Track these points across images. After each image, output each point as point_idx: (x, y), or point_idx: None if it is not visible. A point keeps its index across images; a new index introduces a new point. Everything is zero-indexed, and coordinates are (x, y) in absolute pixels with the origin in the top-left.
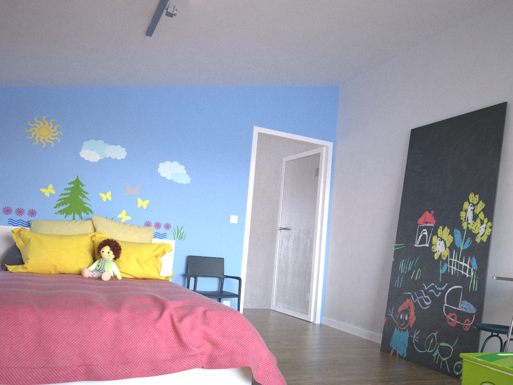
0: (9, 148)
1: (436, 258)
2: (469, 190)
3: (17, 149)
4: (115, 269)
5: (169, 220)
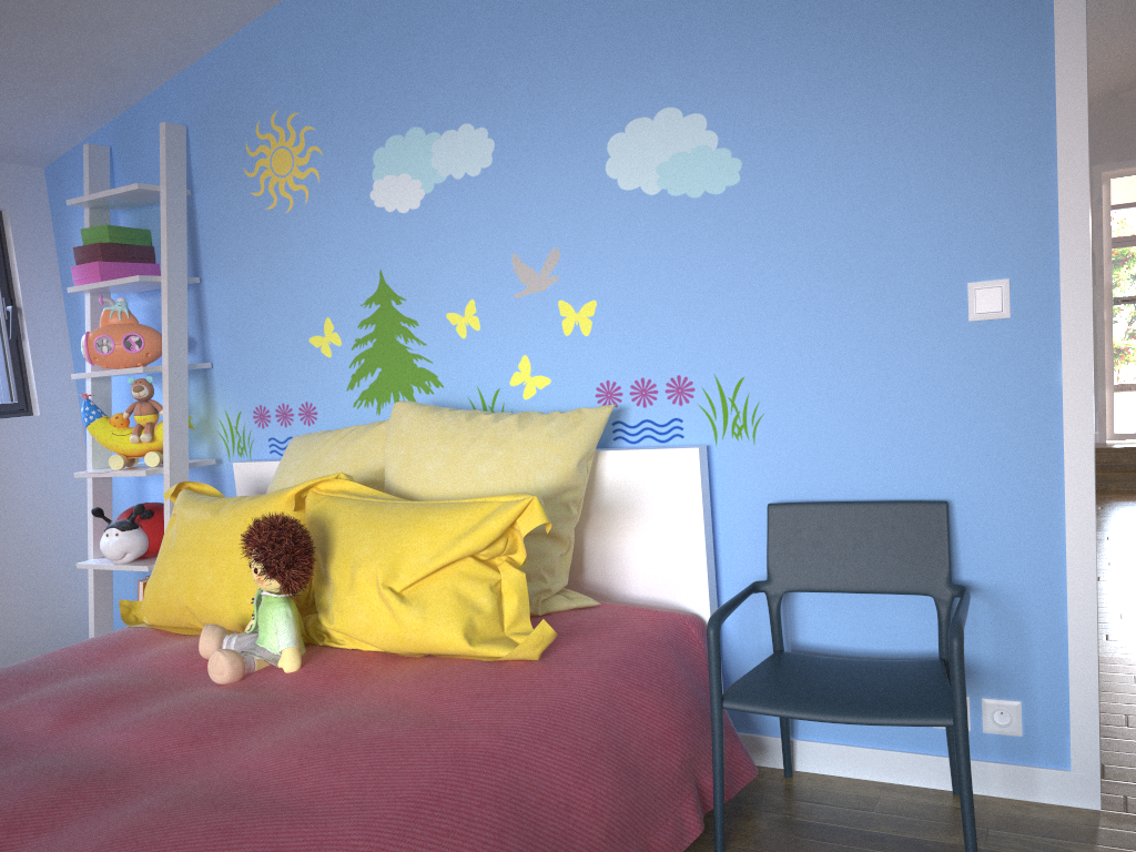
0: (229, 242)
1: None
2: None
3: (243, 238)
4: (278, 633)
5: (683, 363)
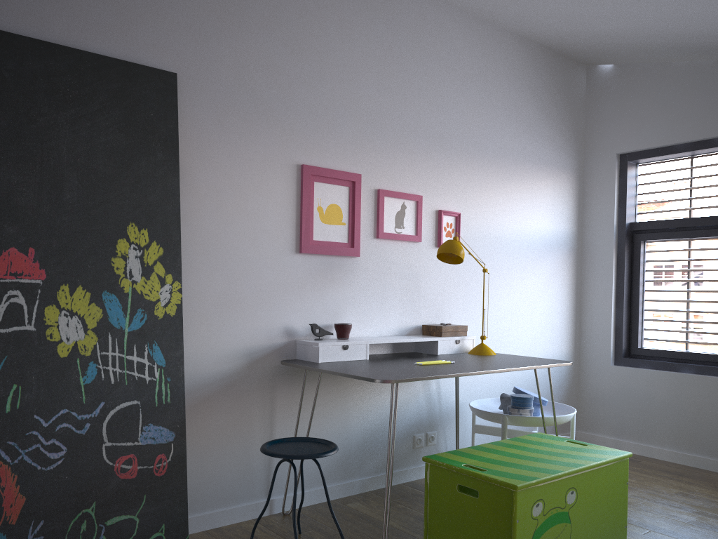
0: None
1: (65, 355)
2: (125, 217)
3: None
4: None
5: None
